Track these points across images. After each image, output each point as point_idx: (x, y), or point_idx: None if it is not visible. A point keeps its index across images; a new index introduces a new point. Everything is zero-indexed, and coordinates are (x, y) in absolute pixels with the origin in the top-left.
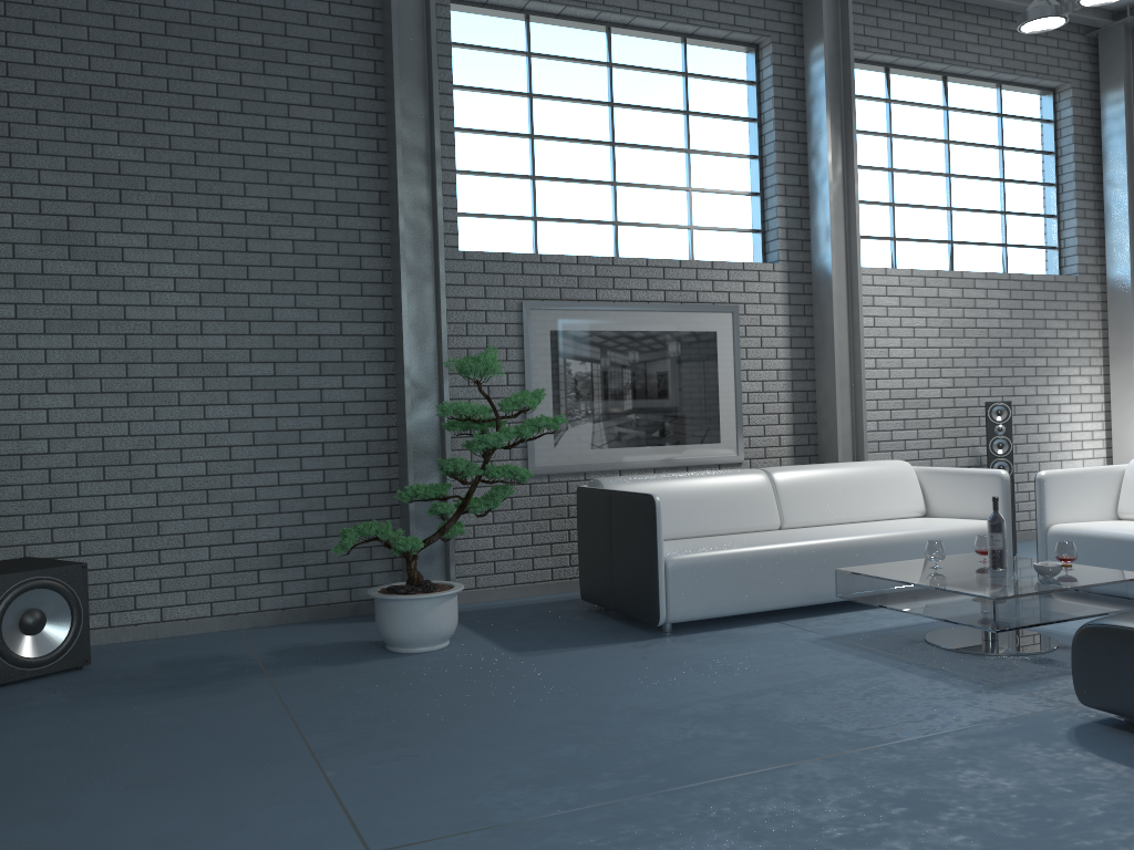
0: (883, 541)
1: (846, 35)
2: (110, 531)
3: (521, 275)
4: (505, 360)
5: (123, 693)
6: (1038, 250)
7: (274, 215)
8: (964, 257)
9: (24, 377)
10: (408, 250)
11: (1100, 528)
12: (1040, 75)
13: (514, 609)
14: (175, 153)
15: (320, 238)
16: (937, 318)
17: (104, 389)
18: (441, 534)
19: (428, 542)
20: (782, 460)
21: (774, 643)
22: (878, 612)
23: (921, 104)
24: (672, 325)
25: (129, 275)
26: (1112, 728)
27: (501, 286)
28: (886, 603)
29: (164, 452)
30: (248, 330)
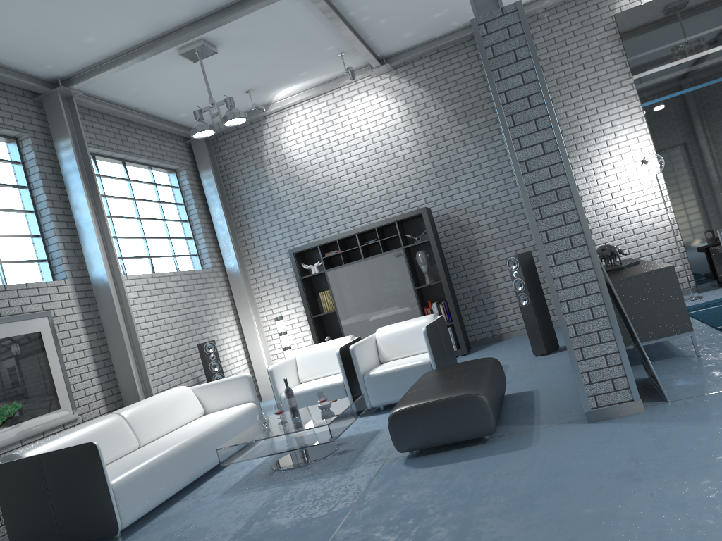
0: (213, 430)
1: (80, 135)
2: None
3: None
4: None
5: None
6: (189, 257)
7: None
8: (158, 264)
9: None
10: None
11: (307, 386)
12: (171, 162)
13: None
14: None
15: None
16: (158, 301)
17: None
18: None
19: None
20: (100, 410)
21: (201, 508)
22: (225, 472)
23: (117, 177)
24: (11, 332)
25: None
26: (416, 457)
27: None
28: (256, 455)
29: None
30: None
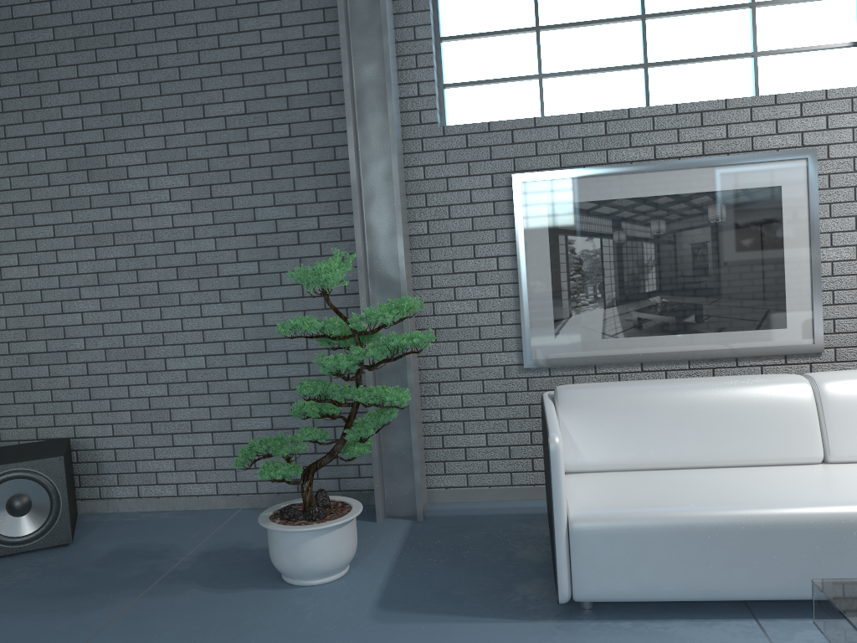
0: None
1: None
2: (134, 416)
3: (510, 144)
4: (494, 242)
5: (26, 592)
6: None
7: (250, 116)
8: None
9: (64, 287)
10: (363, 135)
11: None
12: None
13: (486, 520)
14: (163, 71)
15: (294, 133)
16: None
17: (121, 293)
18: (331, 456)
19: (319, 464)
20: None
21: None
22: None
23: None
24: (713, 184)
25: (133, 190)
26: None
27: (487, 160)
28: None
29: (171, 347)
30: (233, 231)
